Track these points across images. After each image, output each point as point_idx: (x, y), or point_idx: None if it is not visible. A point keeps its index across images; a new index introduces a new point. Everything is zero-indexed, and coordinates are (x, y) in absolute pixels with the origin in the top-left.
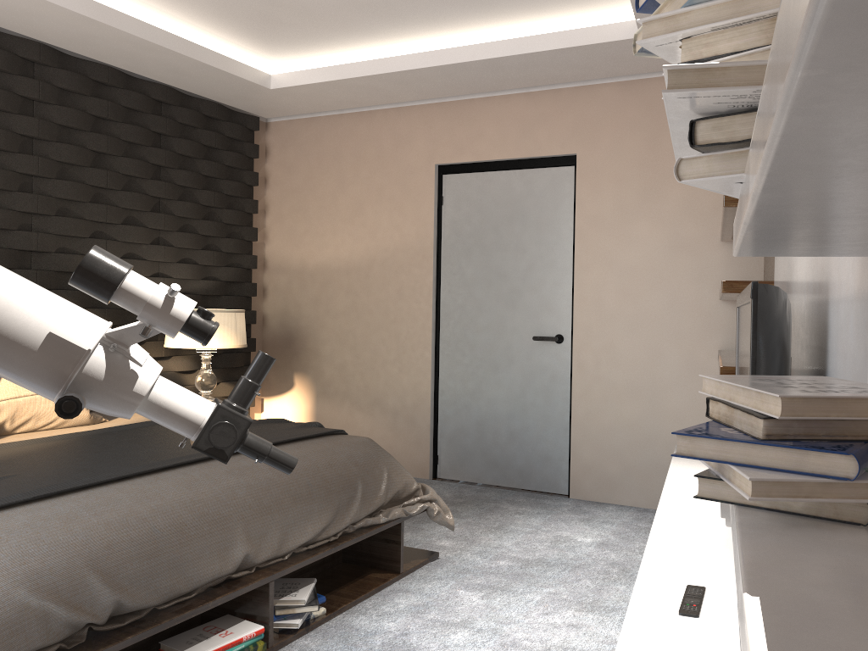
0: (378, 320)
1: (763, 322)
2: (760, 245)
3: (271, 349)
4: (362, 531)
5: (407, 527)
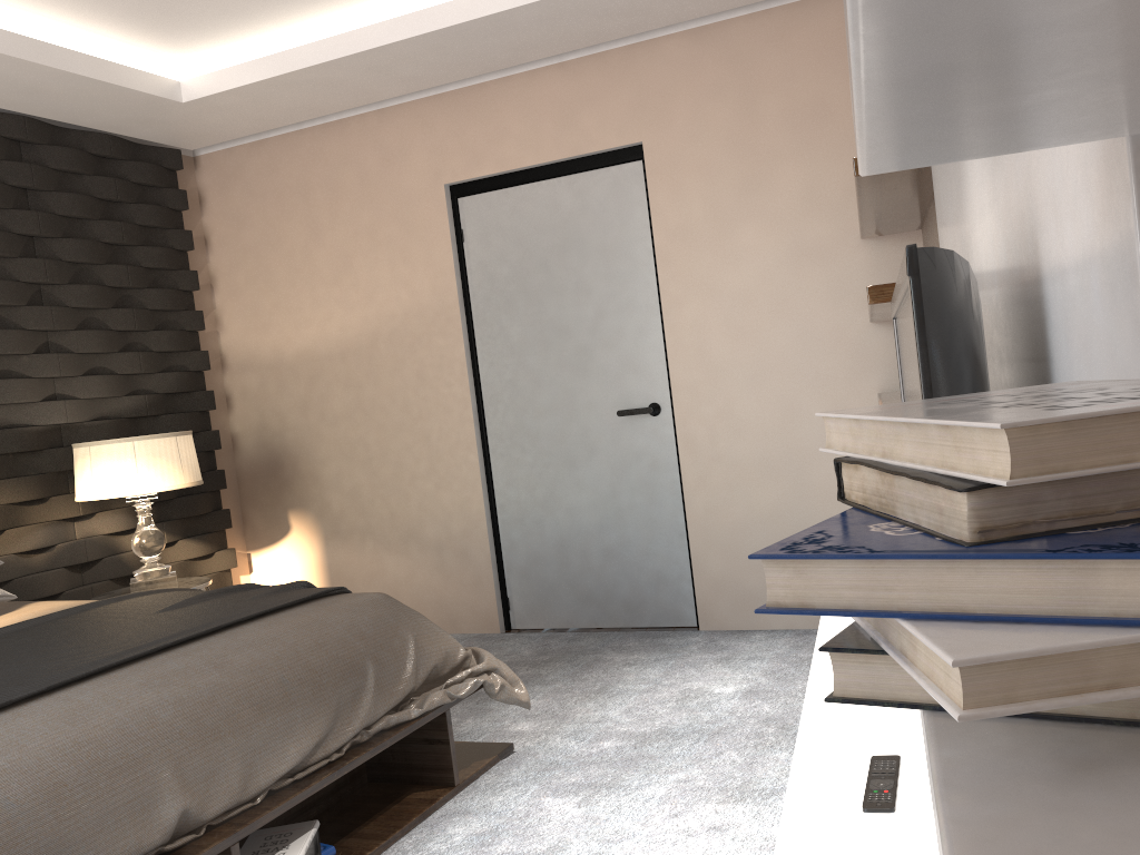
0: (396, 419)
1: (935, 315)
2: (907, 109)
3: (251, 482)
4: (383, 737)
5: (468, 711)
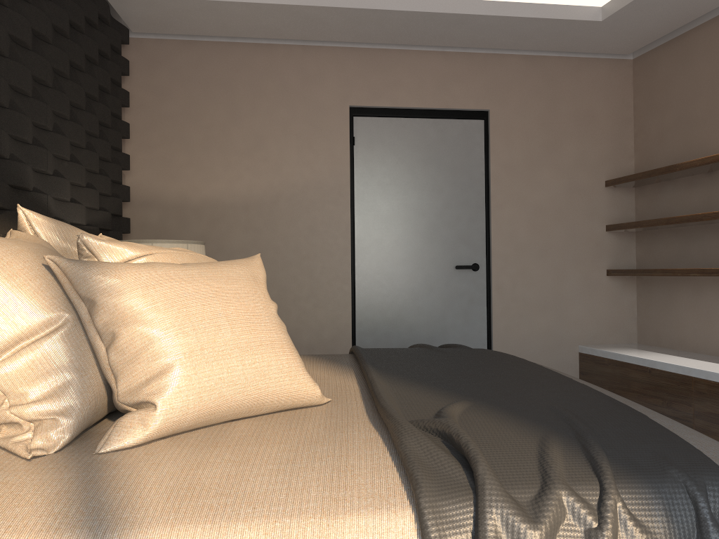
0: (287, 257)
1: None
2: None
3: None
4: None
5: None
